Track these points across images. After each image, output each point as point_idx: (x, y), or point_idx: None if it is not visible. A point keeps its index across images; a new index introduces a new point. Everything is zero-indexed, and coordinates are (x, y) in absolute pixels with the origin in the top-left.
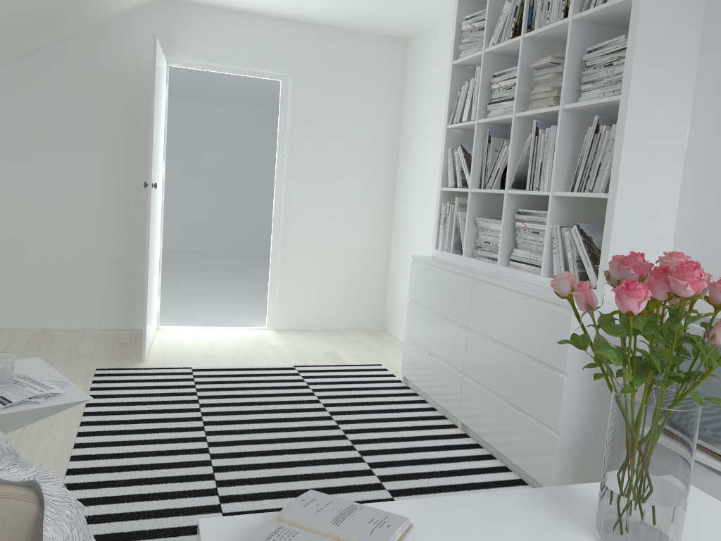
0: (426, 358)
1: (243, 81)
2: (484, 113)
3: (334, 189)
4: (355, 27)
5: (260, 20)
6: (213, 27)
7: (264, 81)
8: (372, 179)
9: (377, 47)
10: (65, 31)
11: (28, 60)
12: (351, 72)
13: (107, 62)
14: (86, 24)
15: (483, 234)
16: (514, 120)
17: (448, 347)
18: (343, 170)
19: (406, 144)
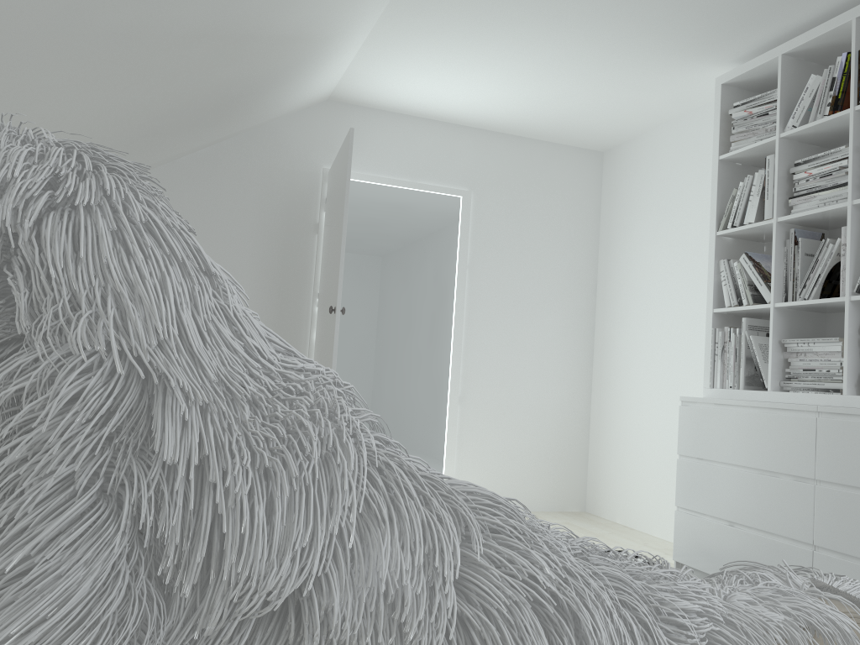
0: (726, 532)
1: (359, 218)
2: (783, 209)
3: (522, 329)
4: (547, 137)
5: (438, 127)
6: (385, 133)
7: (386, 217)
8: (567, 317)
9: (570, 160)
10: (222, 131)
11: (169, 167)
12: (541, 188)
13: (261, 171)
14: (244, 124)
15: (798, 360)
16: (851, 208)
17: (773, 512)
18: (534, 306)
19: (610, 273)
